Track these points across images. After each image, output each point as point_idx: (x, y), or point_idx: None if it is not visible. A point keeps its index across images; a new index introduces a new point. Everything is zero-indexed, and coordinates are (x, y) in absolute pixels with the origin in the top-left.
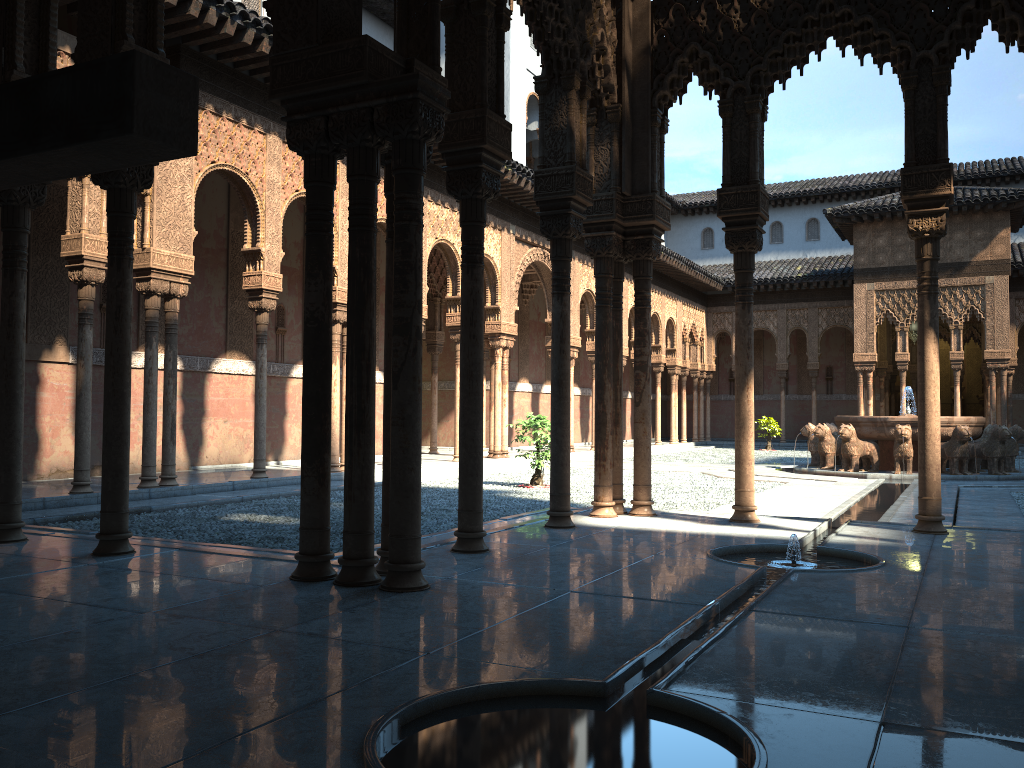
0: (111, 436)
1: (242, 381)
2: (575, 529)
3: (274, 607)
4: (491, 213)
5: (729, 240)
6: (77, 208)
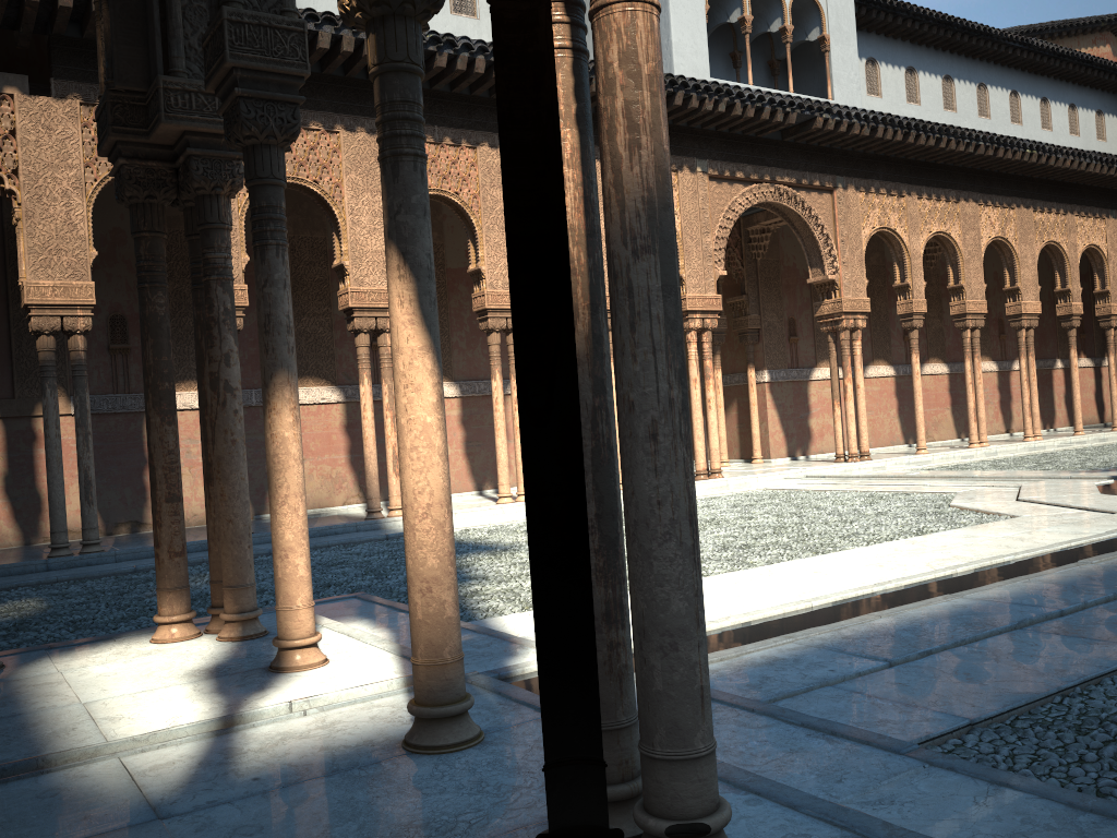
0: None
1: (324, 411)
2: None
3: None
4: None
5: (226, 131)
6: None
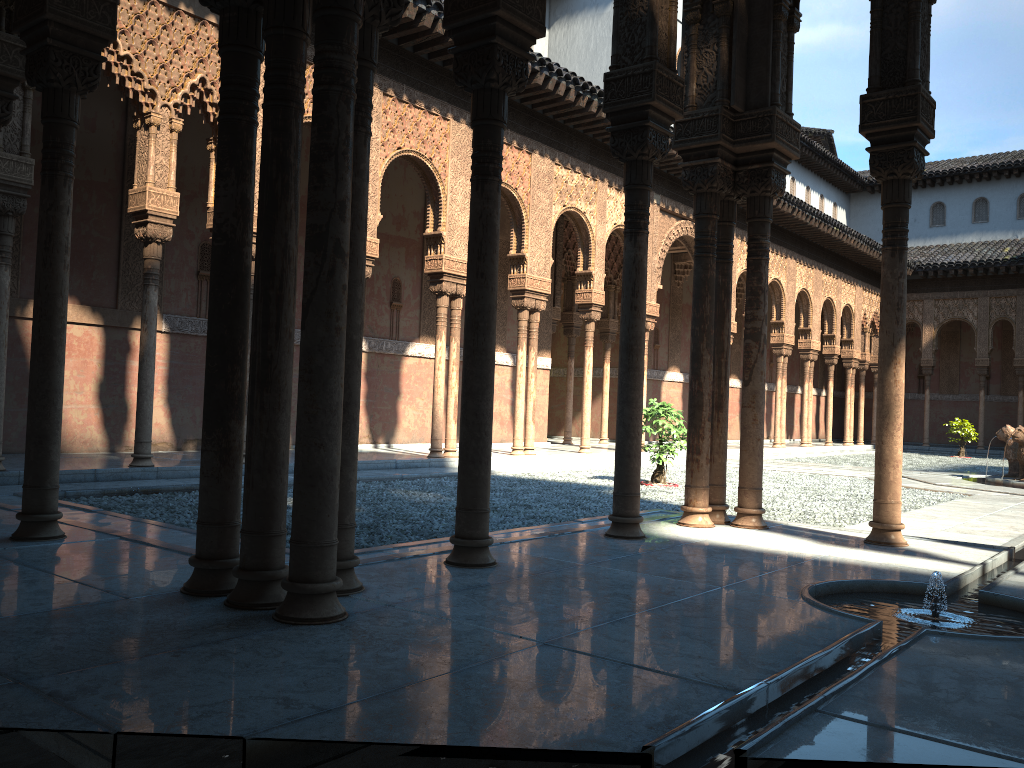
0: (35, 394)
1: None
2: (642, 541)
3: (85, 636)
4: None
5: (875, 164)
6: (143, 160)
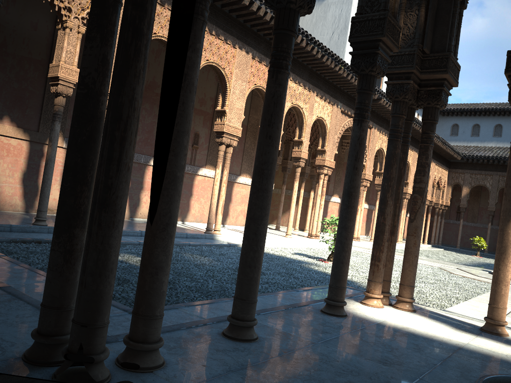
0: None
1: None
2: (346, 319)
3: None
4: (328, 94)
5: None
6: (60, 47)
